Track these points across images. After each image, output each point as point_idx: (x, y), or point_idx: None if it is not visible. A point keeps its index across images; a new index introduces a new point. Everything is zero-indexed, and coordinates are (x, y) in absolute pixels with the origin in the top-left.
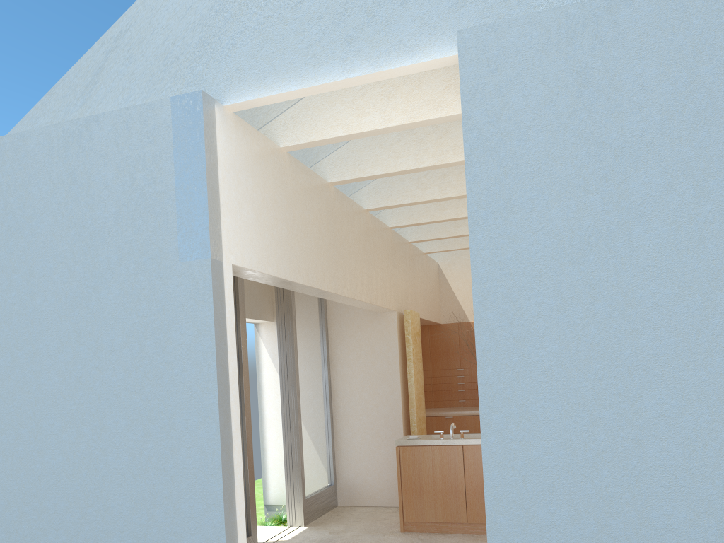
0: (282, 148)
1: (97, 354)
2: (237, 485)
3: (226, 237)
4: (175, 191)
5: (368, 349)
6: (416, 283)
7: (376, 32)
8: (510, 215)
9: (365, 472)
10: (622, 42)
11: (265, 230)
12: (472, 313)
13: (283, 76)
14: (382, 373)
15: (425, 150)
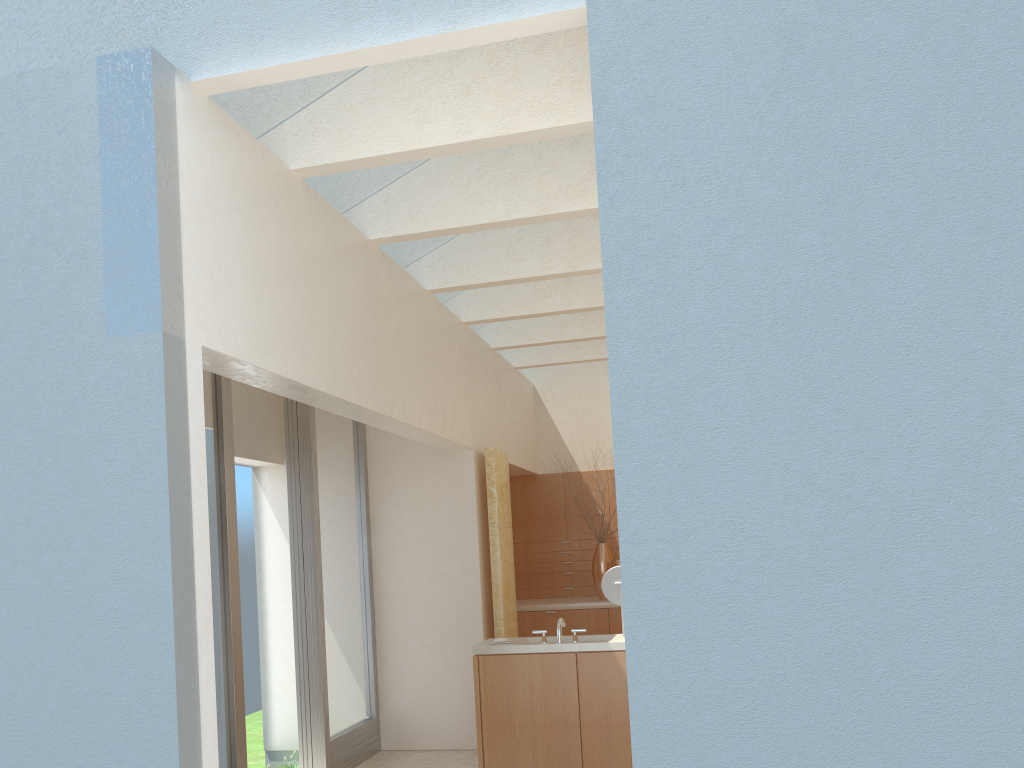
0: (294, 172)
1: None
2: (205, 722)
3: (192, 299)
4: (102, 216)
5: (429, 507)
6: (503, 411)
7: None
8: (673, 261)
9: (424, 697)
10: None
11: (263, 297)
12: (584, 459)
13: (294, 36)
14: (451, 544)
15: (521, 192)
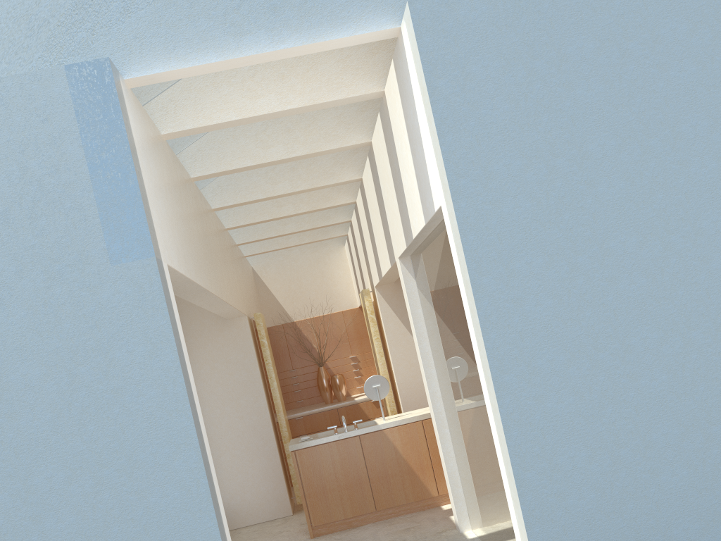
0: (163, 136)
1: (4, 397)
2: (222, 516)
3: (157, 232)
4: (91, 180)
5: (222, 360)
6: (248, 287)
7: (303, 1)
8: (489, 181)
9: (241, 490)
10: (562, 18)
11: (174, 226)
12: (295, 313)
13: (199, 46)
14: (242, 383)
15: (295, 139)
